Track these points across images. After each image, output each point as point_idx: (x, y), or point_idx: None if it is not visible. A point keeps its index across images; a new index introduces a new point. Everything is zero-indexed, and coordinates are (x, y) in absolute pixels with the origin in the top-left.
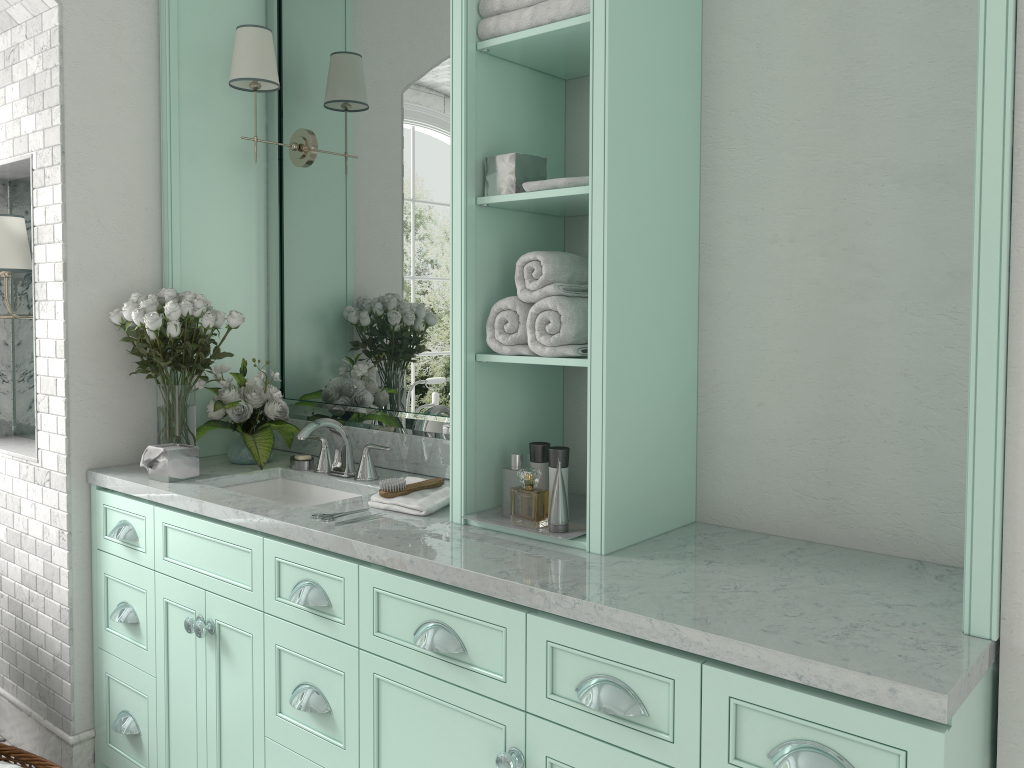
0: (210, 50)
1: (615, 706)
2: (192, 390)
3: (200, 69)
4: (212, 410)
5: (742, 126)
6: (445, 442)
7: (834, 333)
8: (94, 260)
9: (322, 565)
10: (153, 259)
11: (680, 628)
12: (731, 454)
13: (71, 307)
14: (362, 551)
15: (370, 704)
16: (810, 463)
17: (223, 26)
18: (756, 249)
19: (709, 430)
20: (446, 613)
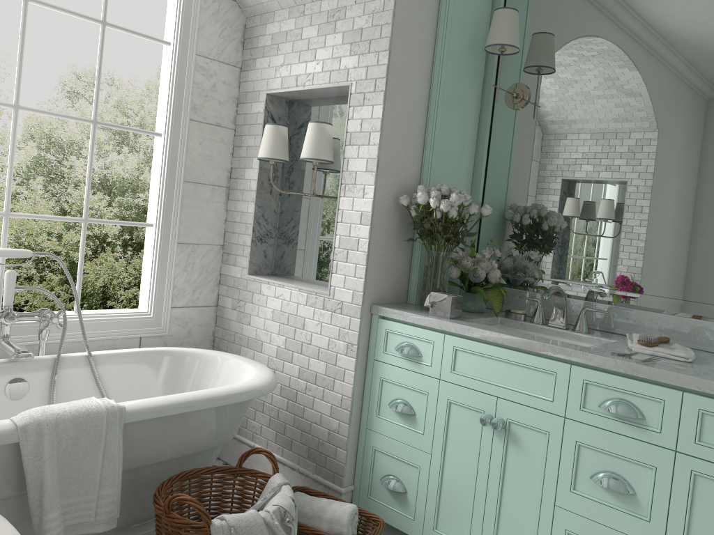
0: (464, 23)
1: None
2: (450, 256)
3: (458, 35)
4: (454, 272)
5: None
6: (640, 312)
7: None
8: (391, 159)
9: (639, 389)
10: (417, 163)
11: None
12: None
13: (377, 190)
14: (690, 382)
15: (684, 492)
16: None
17: (472, 7)
18: None
19: None
20: None
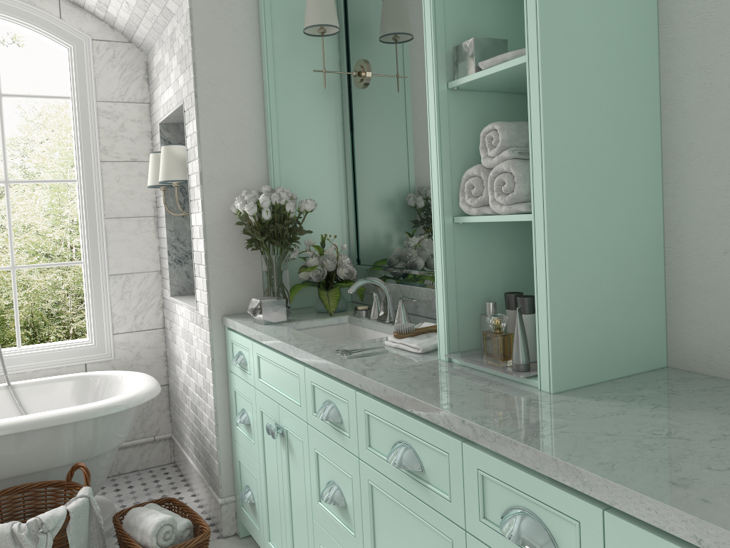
0: (294, 11)
1: (527, 539)
2: (284, 258)
3: (287, 26)
4: (301, 273)
5: None
6: None
7: None
8: (220, 169)
9: (335, 390)
10: (261, 166)
11: (581, 471)
12: (699, 302)
13: (206, 203)
14: (356, 380)
15: (367, 504)
16: None
17: None
18: (716, 96)
19: (677, 279)
20: (409, 436)
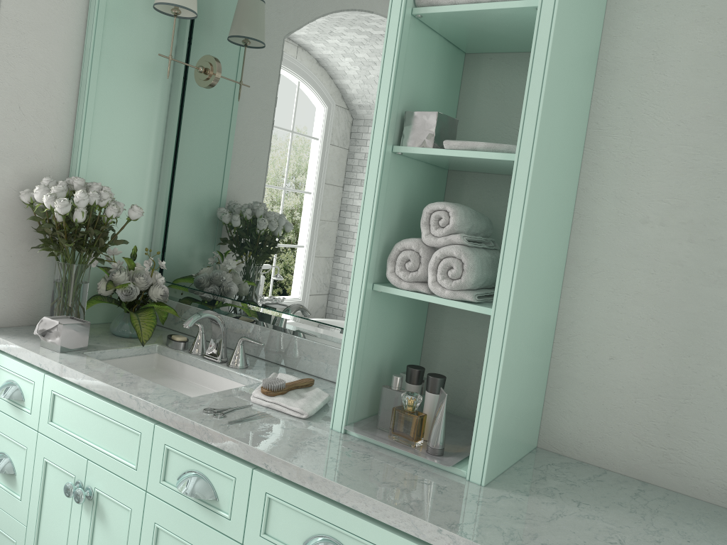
0: None
1: None
2: (88, 269)
3: None
4: (102, 288)
5: (629, 119)
6: (309, 342)
7: (691, 309)
8: (11, 142)
9: (214, 461)
10: (64, 148)
11: None
12: (578, 395)
13: None
14: (259, 458)
15: None
16: (652, 415)
17: None
18: (627, 226)
19: (560, 372)
20: (341, 532)
